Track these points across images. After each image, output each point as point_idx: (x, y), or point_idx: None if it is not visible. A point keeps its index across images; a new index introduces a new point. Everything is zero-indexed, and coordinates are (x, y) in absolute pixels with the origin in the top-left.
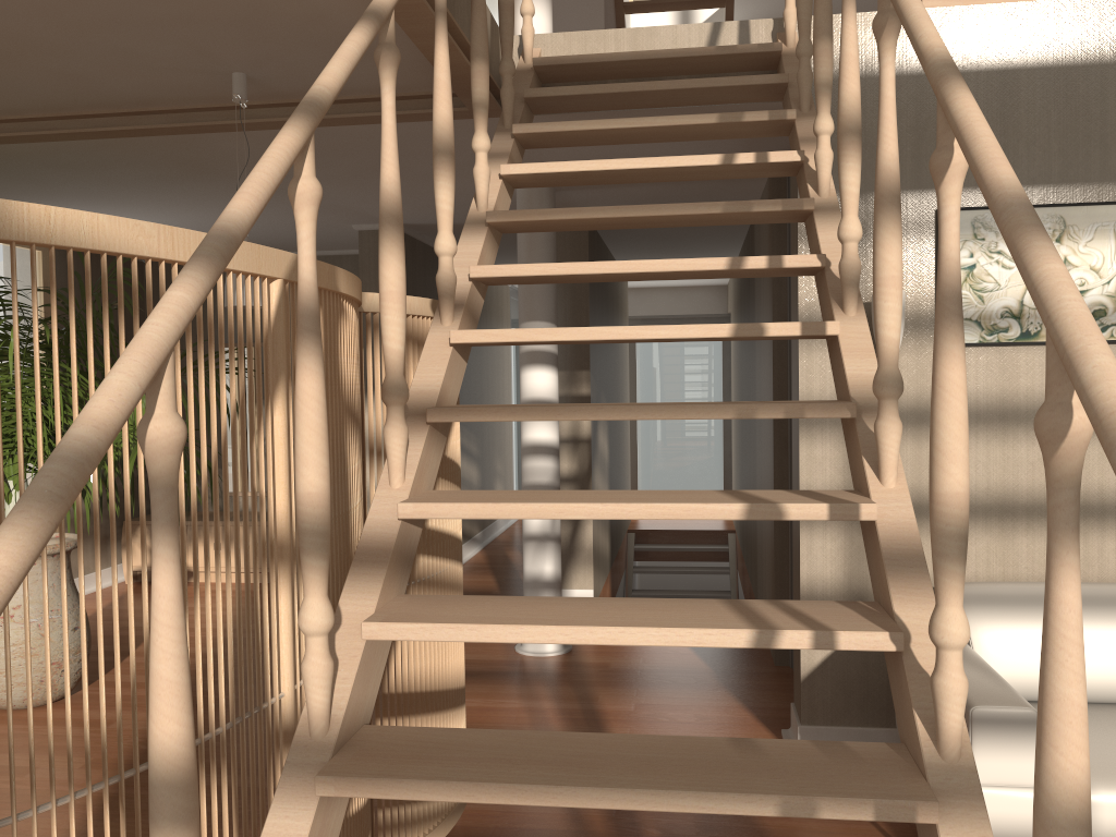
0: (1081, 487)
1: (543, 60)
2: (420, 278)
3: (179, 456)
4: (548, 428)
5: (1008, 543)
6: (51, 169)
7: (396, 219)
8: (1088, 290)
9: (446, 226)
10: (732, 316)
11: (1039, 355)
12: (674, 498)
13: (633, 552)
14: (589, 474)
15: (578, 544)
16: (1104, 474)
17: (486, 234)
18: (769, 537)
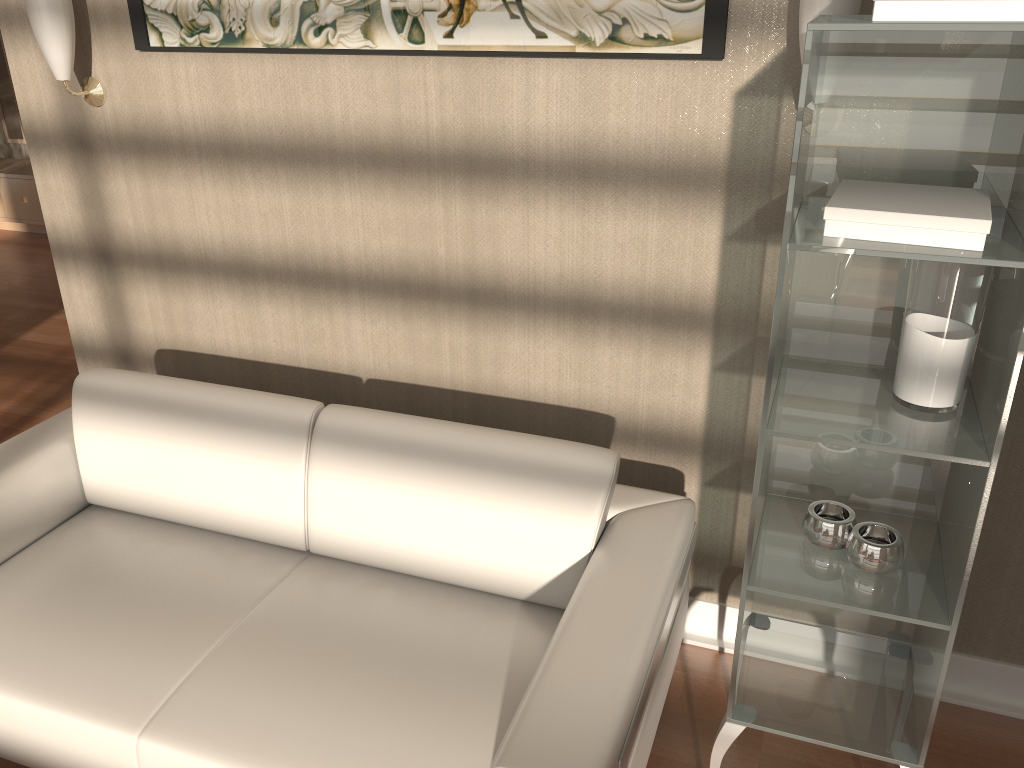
0: (320, 251)
1: None
2: None
3: None
4: None
5: (253, 310)
6: None
7: None
8: None
9: None
10: None
11: (253, 68)
12: None
13: None
14: None
15: None
16: (343, 236)
17: None
18: None
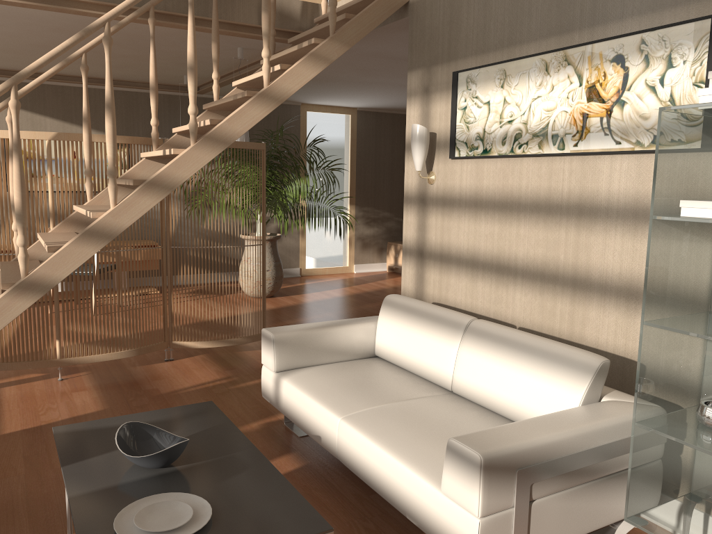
0: (506, 254)
1: (316, 19)
2: None
3: None
4: None
5: (474, 284)
6: None
7: (84, 119)
8: (514, 120)
9: (152, 115)
10: None
11: (492, 165)
12: (96, 209)
13: None
14: None
15: None
16: (518, 247)
17: (203, 114)
18: None
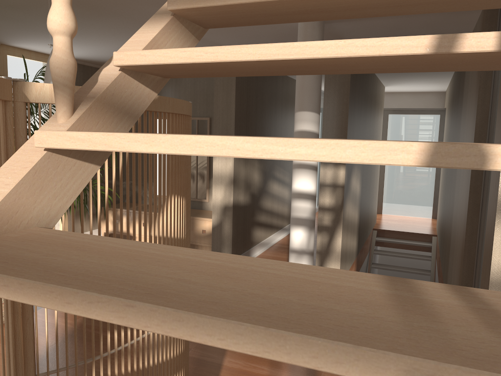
0: None
1: None
2: (253, 83)
3: None
4: (309, 182)
5: None
6: (11, 10)
7: None
8: None
9: None
10: (447, 110)
11: None
12: None
13: (375, 241)
14: (341, 207)
15: (331, 248)
16: None
17: (168, 23)
18: (458, 269)
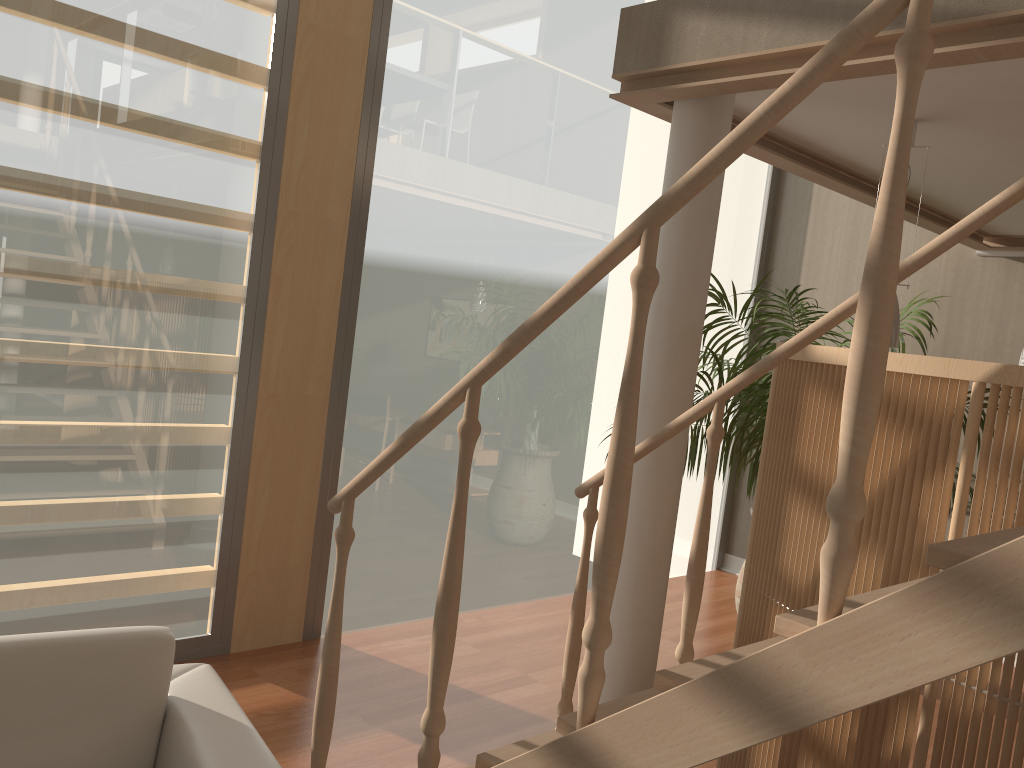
0: None
1: None
2: None
3: (710, 441)
4: None
5: None
6: None
7: None
8: None
9: None
10: None
11: None
12: None
13: None
14: None
15: None
16: None
17: None
18: None
